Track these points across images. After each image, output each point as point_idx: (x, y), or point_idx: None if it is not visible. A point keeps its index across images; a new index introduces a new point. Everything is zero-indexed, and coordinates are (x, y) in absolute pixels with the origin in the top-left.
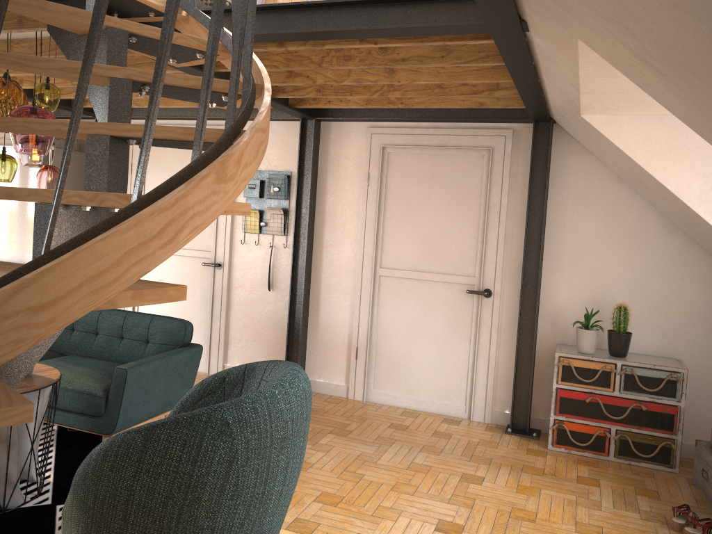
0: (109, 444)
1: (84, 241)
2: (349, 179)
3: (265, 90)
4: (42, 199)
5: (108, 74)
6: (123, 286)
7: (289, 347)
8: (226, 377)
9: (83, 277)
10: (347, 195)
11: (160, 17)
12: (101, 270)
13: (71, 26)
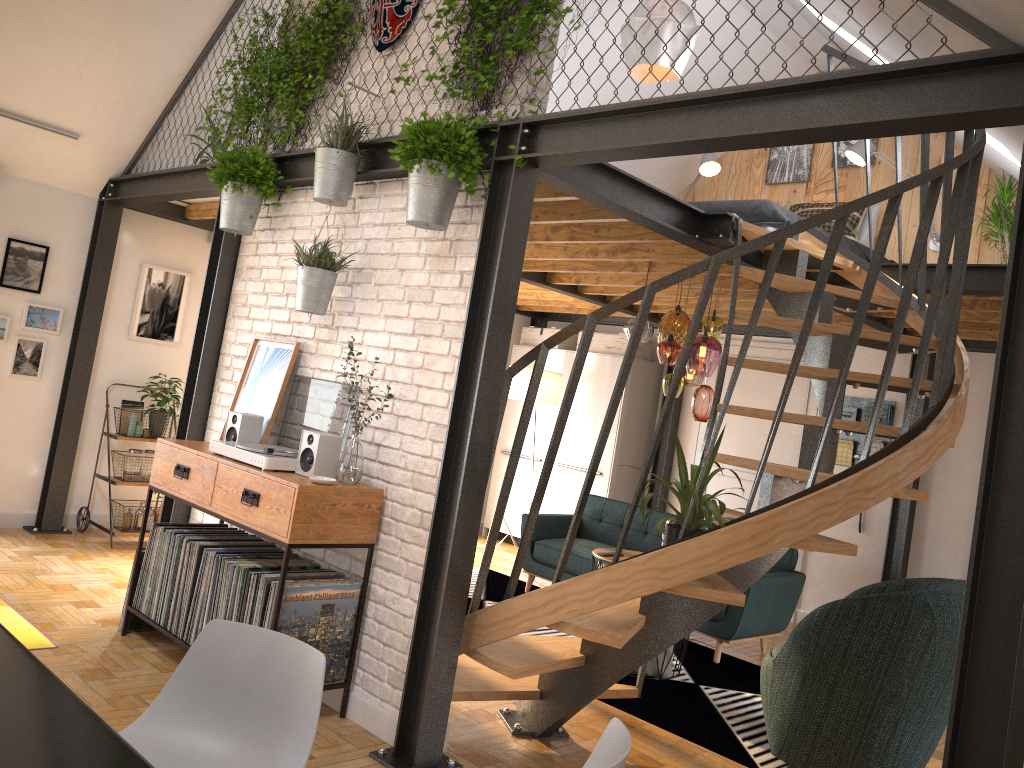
0: (830, 606)
1: (883, 454)
2: (969, 415)
3: (961, 349)
4: (810, 423)
5: (831, 331)
6: (905, 484)
7: None
8: (885, 588)
9: (888, 475)
10: (965, 434)
11: (833, 270)
12: (896, 472)
13: (789, 288)
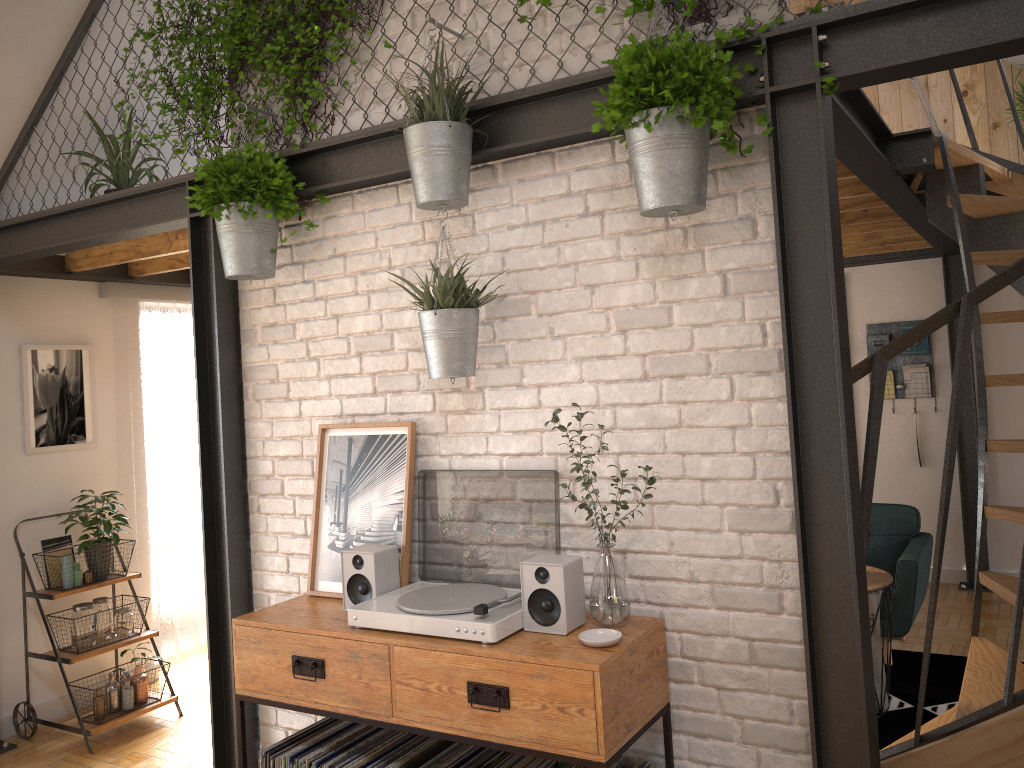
0: None
1: None
2: None
3: None
4: None
5: None
6: None
7: (965, 533)
8: None
9: None
10: (1016, 339)
11: None
12: None
13: (989, 213)
